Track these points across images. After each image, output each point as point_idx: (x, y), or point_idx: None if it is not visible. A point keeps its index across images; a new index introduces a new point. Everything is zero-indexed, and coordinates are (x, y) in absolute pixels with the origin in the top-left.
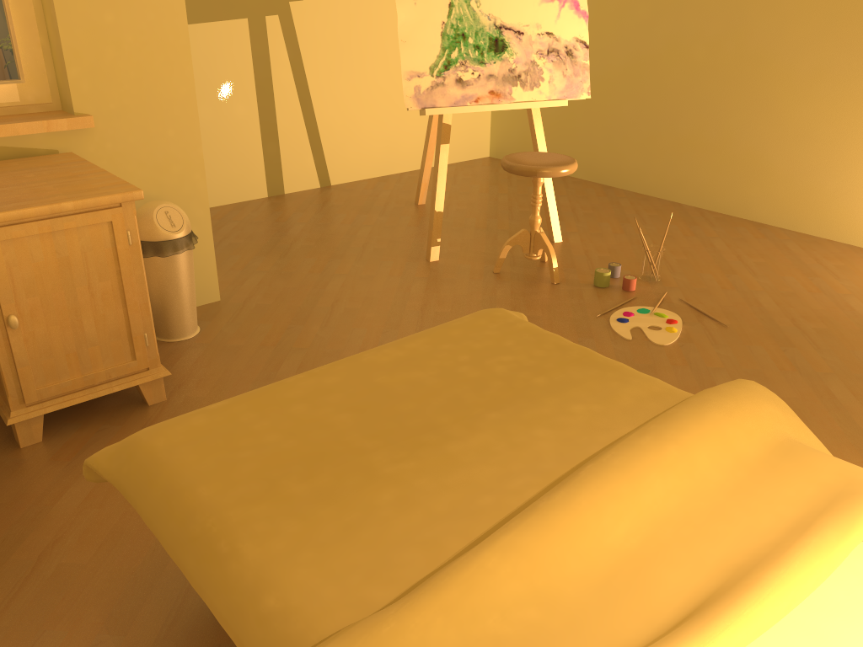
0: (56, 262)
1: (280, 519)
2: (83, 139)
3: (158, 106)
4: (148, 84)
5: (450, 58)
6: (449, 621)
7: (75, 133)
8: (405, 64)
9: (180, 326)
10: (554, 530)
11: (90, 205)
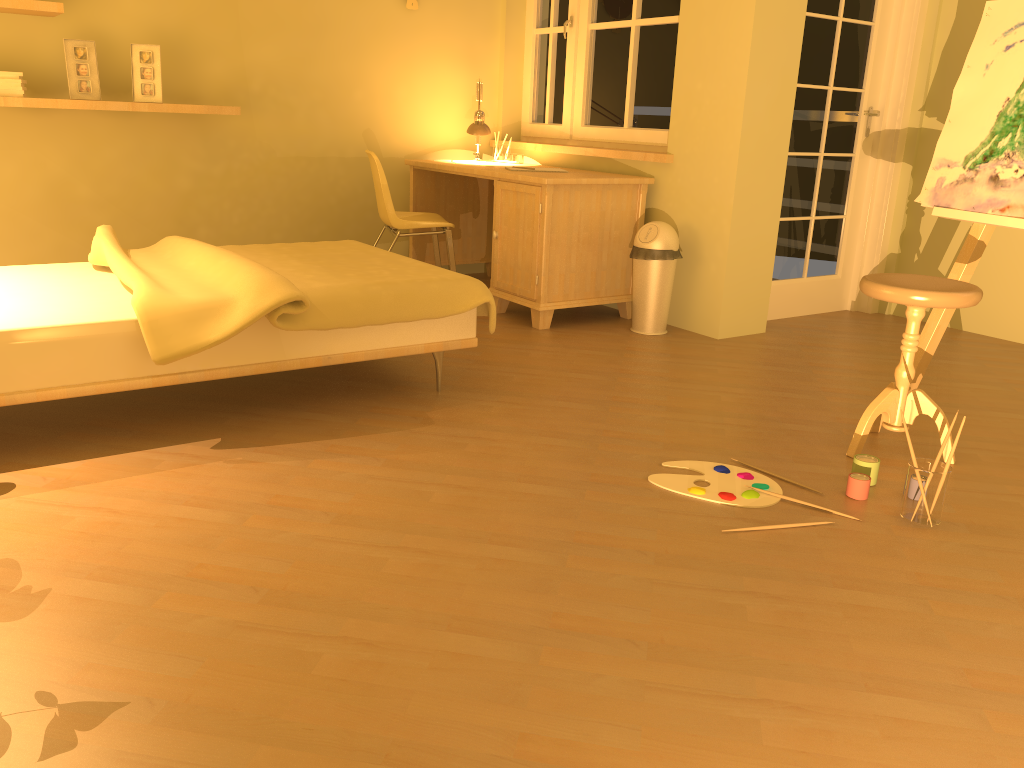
0: (515, 210)
1: (265, 246)
2: (667, 172)
3: (712, 157)
4: (710, 138)
5: (995, 147)
6: (172, 244)
7: (664, 167)
8: (940, 149)
9: (635, 320)
10: (194, 247)
11: (526, 180)
